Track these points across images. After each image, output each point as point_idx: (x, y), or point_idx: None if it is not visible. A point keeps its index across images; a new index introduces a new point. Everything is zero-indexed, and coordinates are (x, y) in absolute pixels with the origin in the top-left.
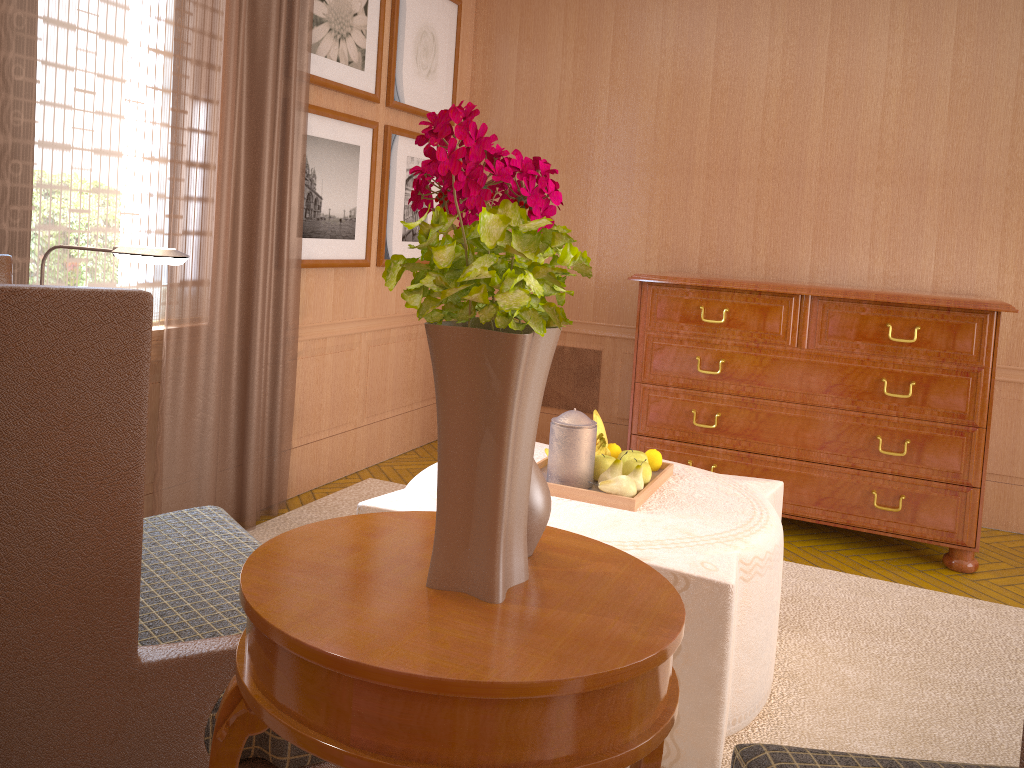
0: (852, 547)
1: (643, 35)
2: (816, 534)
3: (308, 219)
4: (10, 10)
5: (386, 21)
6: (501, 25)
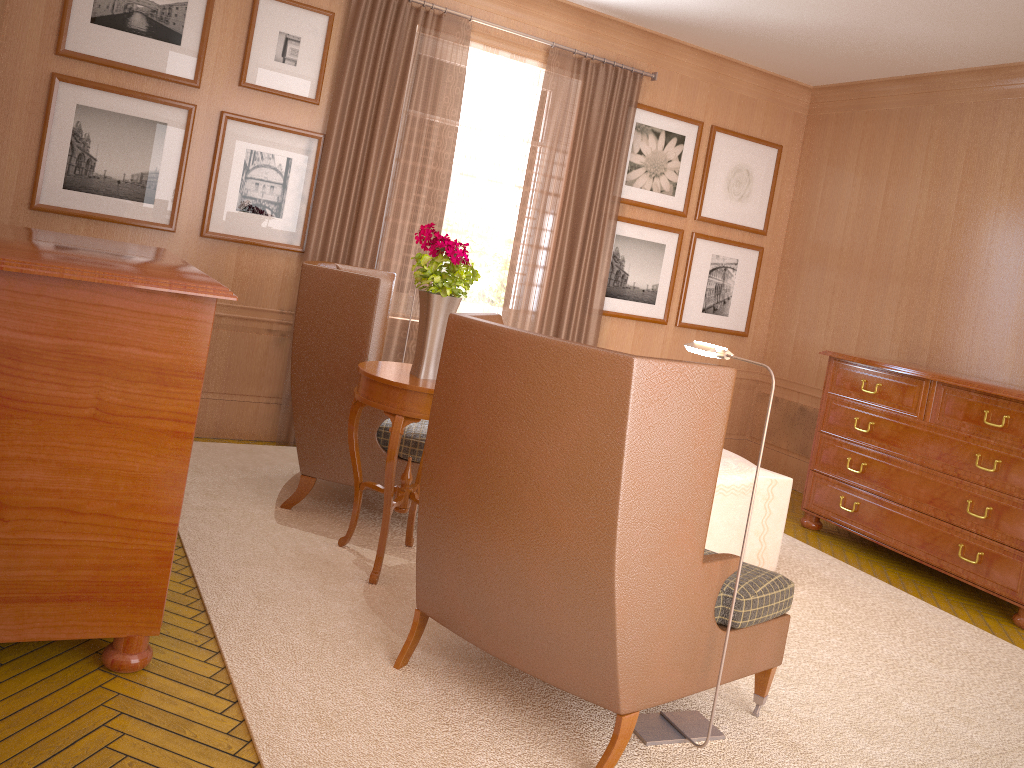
0: (951, 592)
1: (909, 172)
2: (936, 580)
3: (614, 286)
4: (440, 171)
5: (700, 164)
6: (815, 162)
